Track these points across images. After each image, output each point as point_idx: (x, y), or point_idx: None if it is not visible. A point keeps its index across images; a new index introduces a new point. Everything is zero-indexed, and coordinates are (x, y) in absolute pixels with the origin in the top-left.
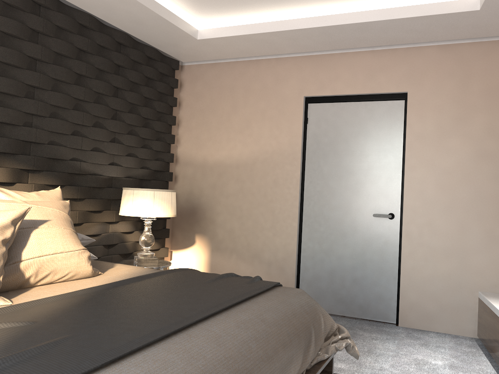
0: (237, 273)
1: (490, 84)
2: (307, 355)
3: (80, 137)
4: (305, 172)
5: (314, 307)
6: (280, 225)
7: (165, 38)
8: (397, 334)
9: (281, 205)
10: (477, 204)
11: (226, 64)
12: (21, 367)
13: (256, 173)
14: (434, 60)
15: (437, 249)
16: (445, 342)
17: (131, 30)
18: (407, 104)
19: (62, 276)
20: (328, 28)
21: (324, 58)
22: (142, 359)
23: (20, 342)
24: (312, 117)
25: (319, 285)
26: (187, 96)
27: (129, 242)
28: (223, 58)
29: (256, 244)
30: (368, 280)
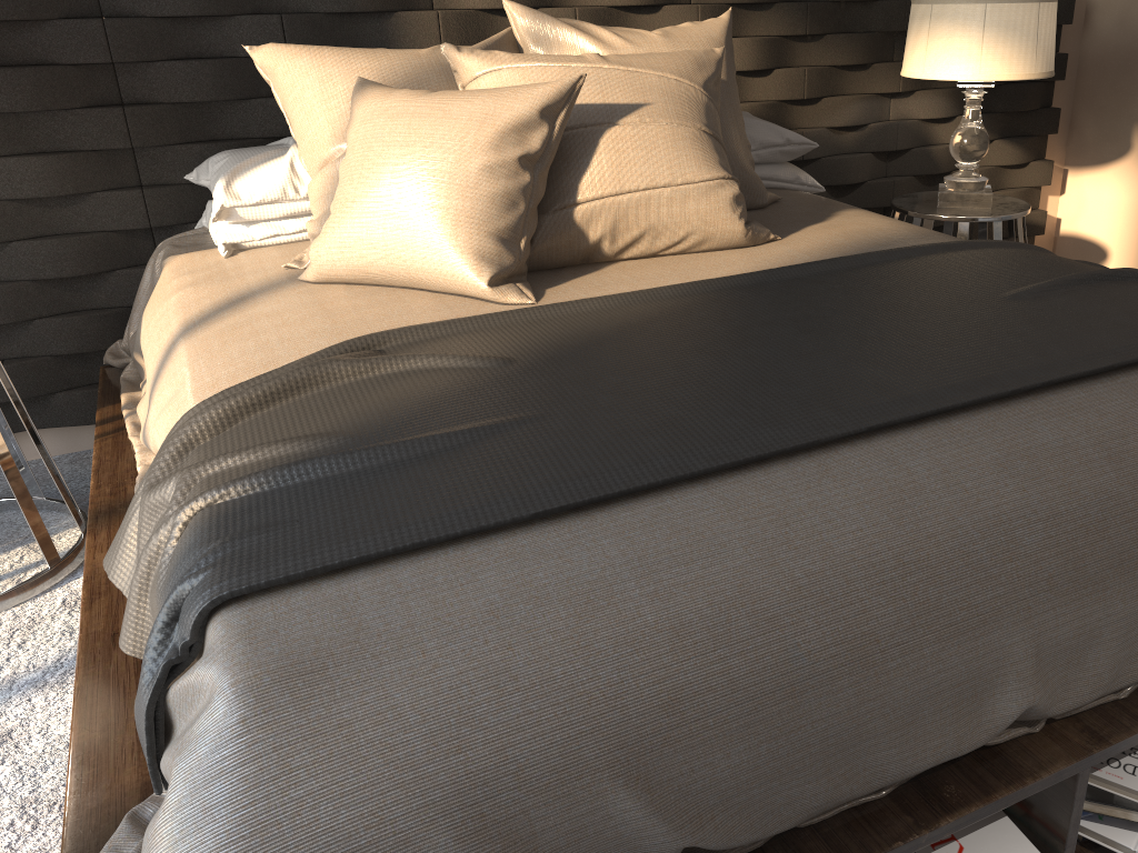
0: None
1: None
2: None
3: None
4: None
5: None
6: None
7: None
8: None
9: None
10: None
11: None
12: (388, 478)
13: None
14: None
15: None
16: None
17: None
18: None
19: (674, 243)
20: None
21: None
22: (647, 519)
23: (440, 411)
24: None
25: None
26: None
27: (940, 147)
28: None
29: None
30: None
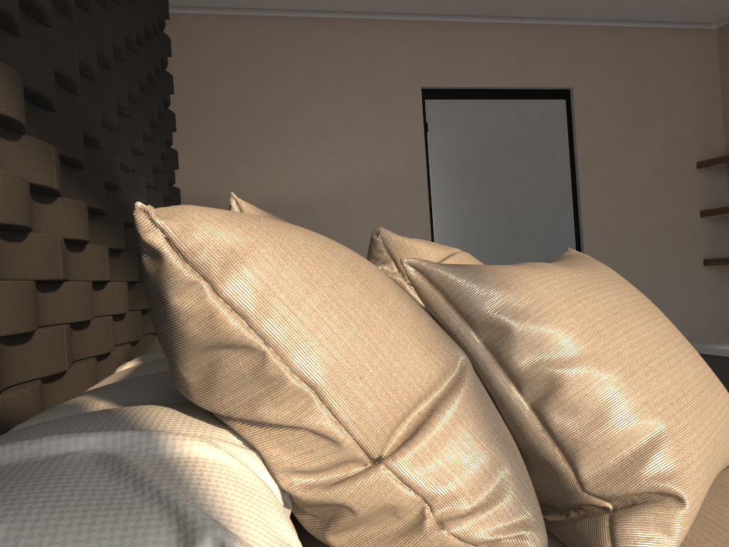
0: None
1: (666, 82)
2: None
3: (128, 137)
4: (433, 210)
5: None
6: None
7: None
8: None
9: None
10: (667, 235)
11: (264, 19)
12: None
13: (350, 217)
14: (601, 46)
15: None
16: None
17: None
18: (574, 105)
19: None
20: None
21: (447, 27)
22: None
23: None
24: (434, 121)
25: None
26: (179, 76)
27: None
28: (266, 8)
29: None
30: None
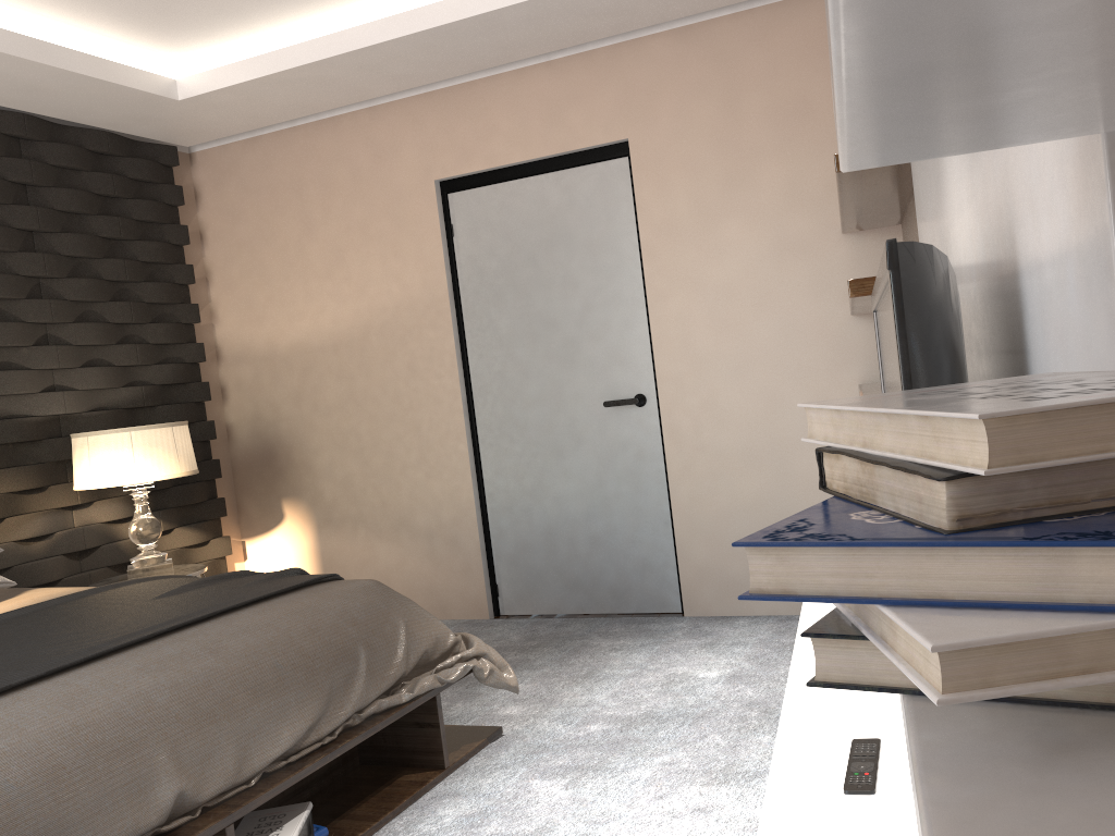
0: (373, 564)
1: (781, 96)
2: (345, 700)
3: None
4: (467, 337)
5: (385, 610)
6: (437, 453)
7: (113, 109)
8: (670, 632)
9: (431, 413)
10: (791, 349)
11: (275, 136)
12: None
13: (373, 355)
14: (669, 63)
15: (731, 452)
16: (756, 632)
17: (32, 107)
18: (632, 165)
19: None
20: (422, 36)
21: (459, 93)
22: None
23: None
24: (461, 221)
25: (532, 562)
26: (213, 218)
27: (127, 540)
28: (262, 126)
29: (398, 501)
30: (618, 535)
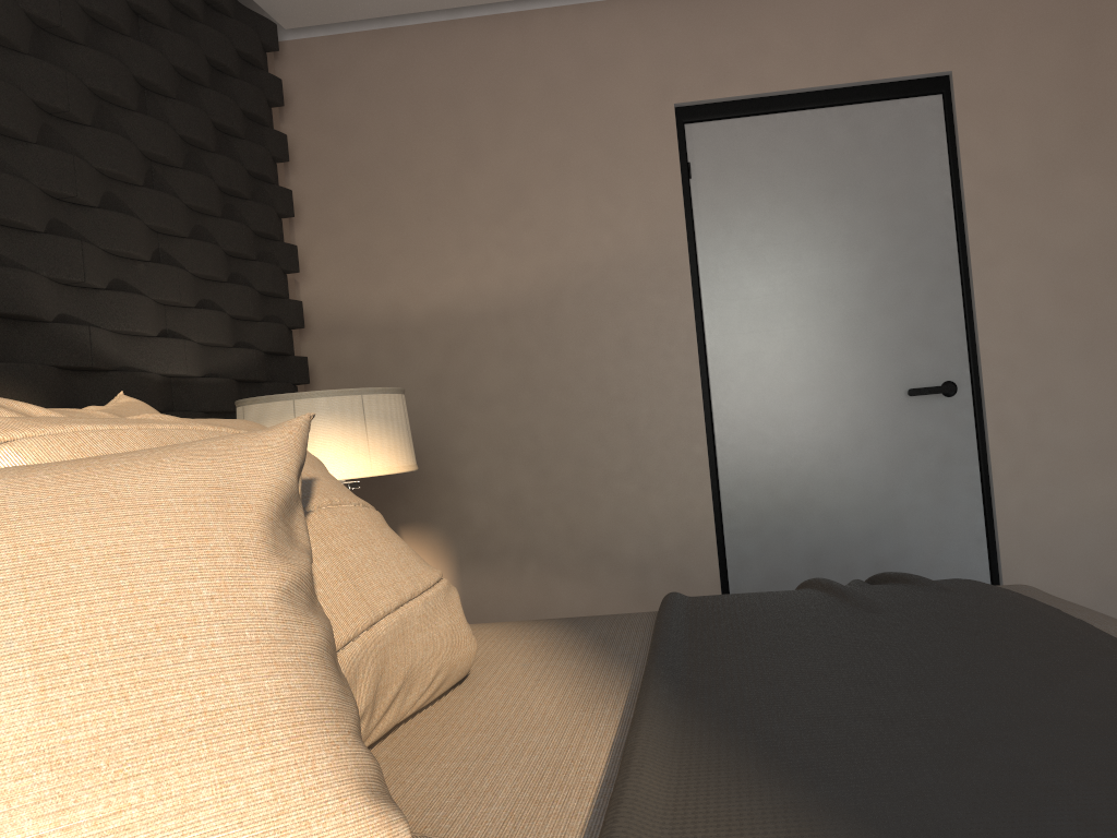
0: (548, 613)
1: None
2: None
3: (76, 240)
4: (704, 307)
5: None
6: (659, 458)
7: None
8: None
9: (652, 404)
10: None
11: (424, 29)
12: None
13: (565, 327)
14: None
15: (1077, 449)
16: None
17: None
18: (956, 102)
19: (421, 695)
20: None
21: None
22: None
23: None
24: (702, 159)
25: None
26: (308, 133)
27: None
28: (419, 11)
29: (595, 523)
30: (912, 559)
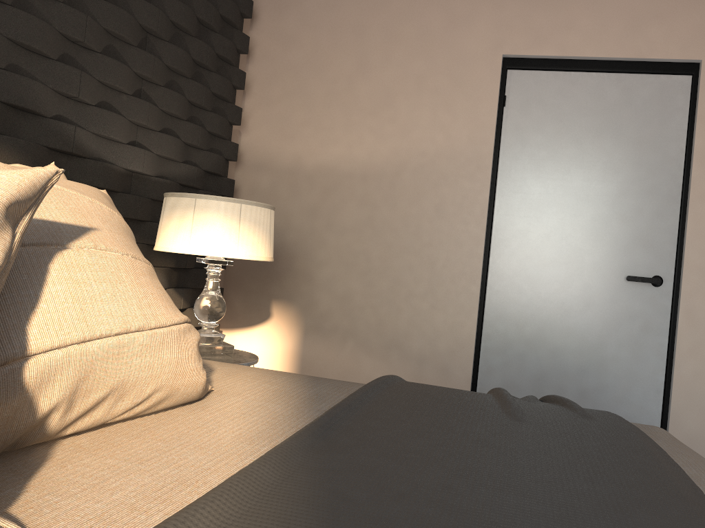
0: (354, 376)
1: None
2: None
3: (77, 70)
4: (497, 194)
5: None
6: (446, 289)
7: None
8: None
9: (449, 252)
10: None
11: None
12: None
13: (402, 191)
14: None
15: None
16: None
17: None
18: (700, 82)
19: (136, 404)
20: None
21: None
22: None
23: None
24: (515, 94)
25: None
26: (265, 39)
27: None
28: None
29: (396, 323)
30: (607, 393)
